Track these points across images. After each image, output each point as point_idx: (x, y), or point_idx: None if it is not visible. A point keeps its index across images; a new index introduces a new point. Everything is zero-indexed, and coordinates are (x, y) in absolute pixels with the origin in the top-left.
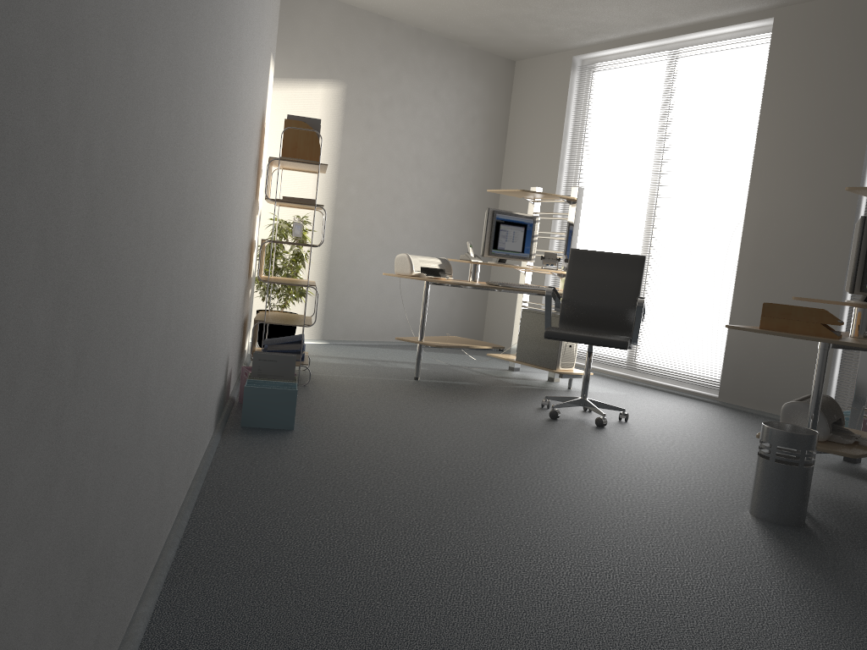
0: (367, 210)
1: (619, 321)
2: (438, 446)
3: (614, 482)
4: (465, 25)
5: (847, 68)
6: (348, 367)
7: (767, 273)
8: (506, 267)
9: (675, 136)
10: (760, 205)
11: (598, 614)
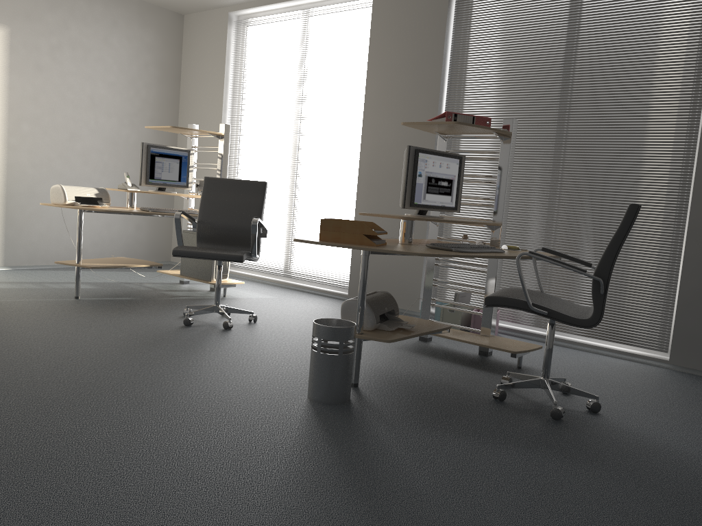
0: (43, 145)
1: (246, 238)
2: (44, 363)
3: (200, 381)
4: None
5: (425, 29)
6: (12, 291)
7: (377, 194)
8: None
9: (310, 82)
10: (371, 138)
11: (78, 522)
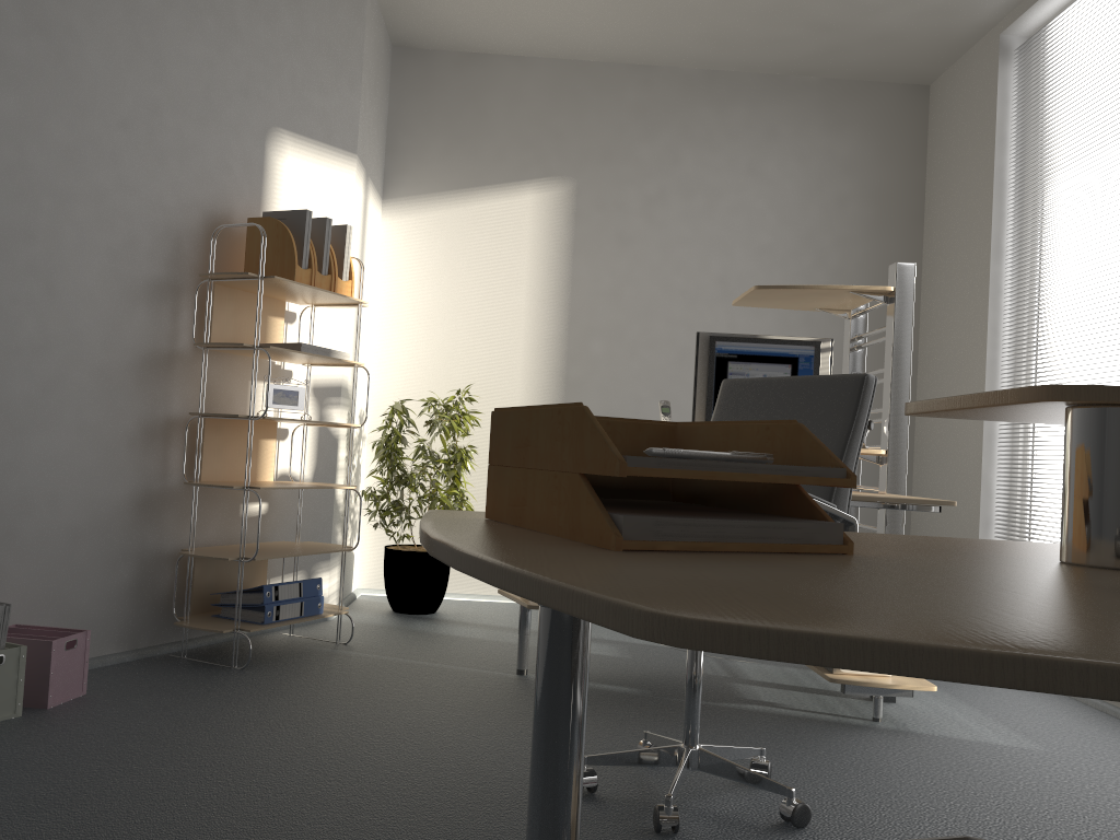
0: (628, 377)
1: None
2: (17, 827)
3: None
4: (764, 37)
5: None
6: (452, 644)
7: None
8: (931, 465)
9: None
10: None
11: None
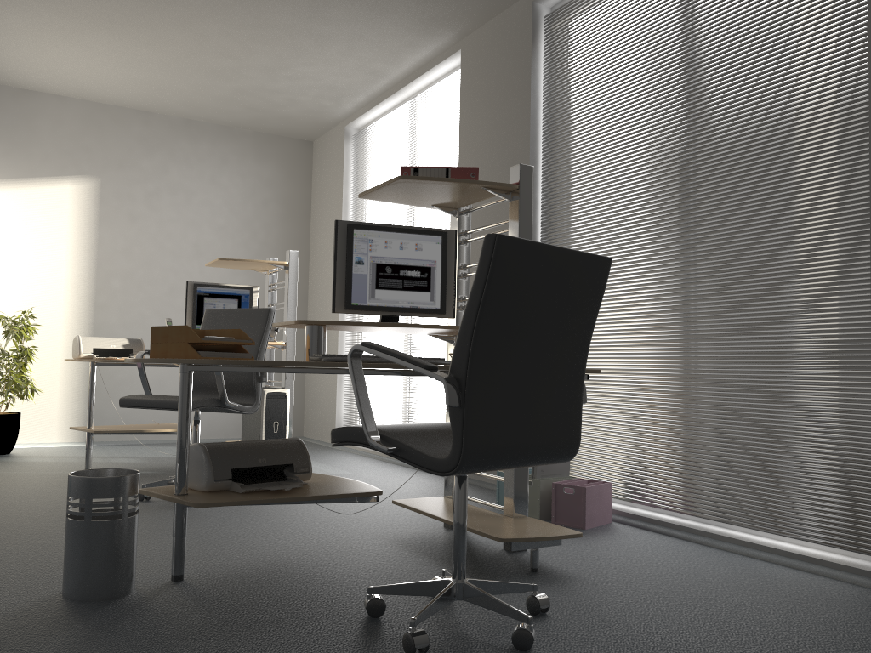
0: (137, 302)
1: (240, 383)
2: None
3: None
4: (220, 108)
5: (510, 86)
6: (35, 464)
7: None
8: None
9: None
10: None
11: None
